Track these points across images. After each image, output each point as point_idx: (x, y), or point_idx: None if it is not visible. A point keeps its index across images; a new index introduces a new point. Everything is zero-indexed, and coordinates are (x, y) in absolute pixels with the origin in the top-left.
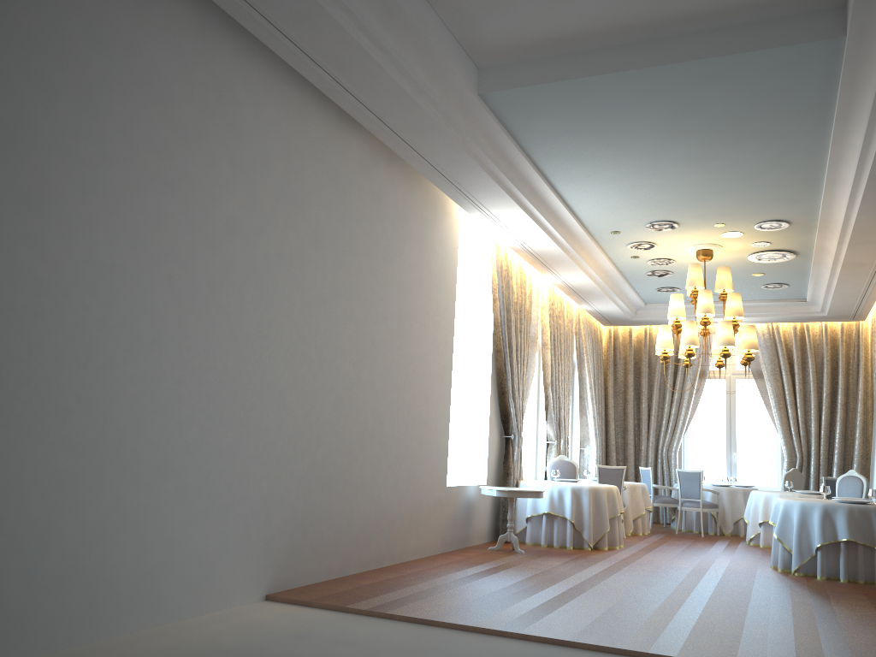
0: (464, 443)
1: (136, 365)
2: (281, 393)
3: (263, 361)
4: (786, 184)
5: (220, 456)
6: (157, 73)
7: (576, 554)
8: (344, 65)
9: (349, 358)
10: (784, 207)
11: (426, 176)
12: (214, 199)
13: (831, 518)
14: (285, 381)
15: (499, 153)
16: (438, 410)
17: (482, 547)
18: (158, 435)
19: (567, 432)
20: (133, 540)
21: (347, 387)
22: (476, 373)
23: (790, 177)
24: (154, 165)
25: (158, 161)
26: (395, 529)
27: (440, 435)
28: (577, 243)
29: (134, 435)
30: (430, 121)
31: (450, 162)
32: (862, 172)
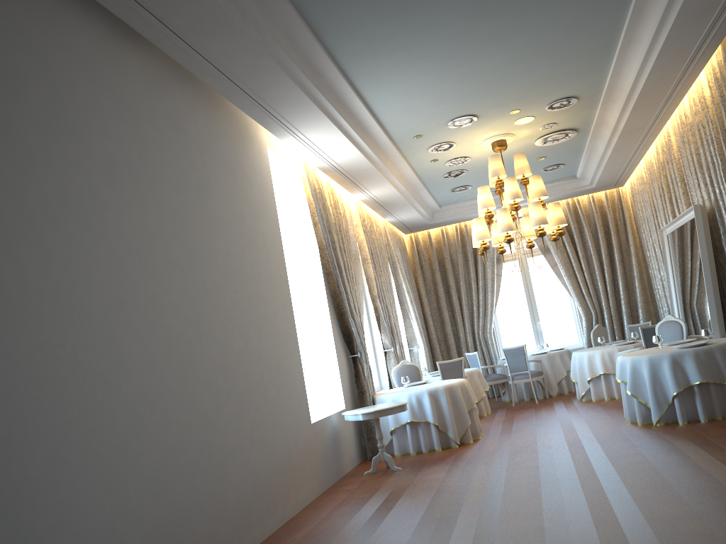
0: (314, 372)
1: None
2: (106, 378)
3: (70, 343)
4: (583, 54)
5: (32, 488)
6: None
7: (450, 457)
8: None
9: (182, 313)
10: (576, 81)
11: (226, 96)
12: None
13: (680, 365)
14: (107, 361)
15: (302, 57)
16: (287, 347)
17: (357, 474)
18: None
19: (400, 337)
20: None
21: (187, 347)
22: (311, 300)
23: (588, 45)
24: None
25: None
26: (273, 488)
27: (294, 372)
28: (382, 154)
29: None
30: (223, 16)
31: (251, 73)
32: (664, 23)
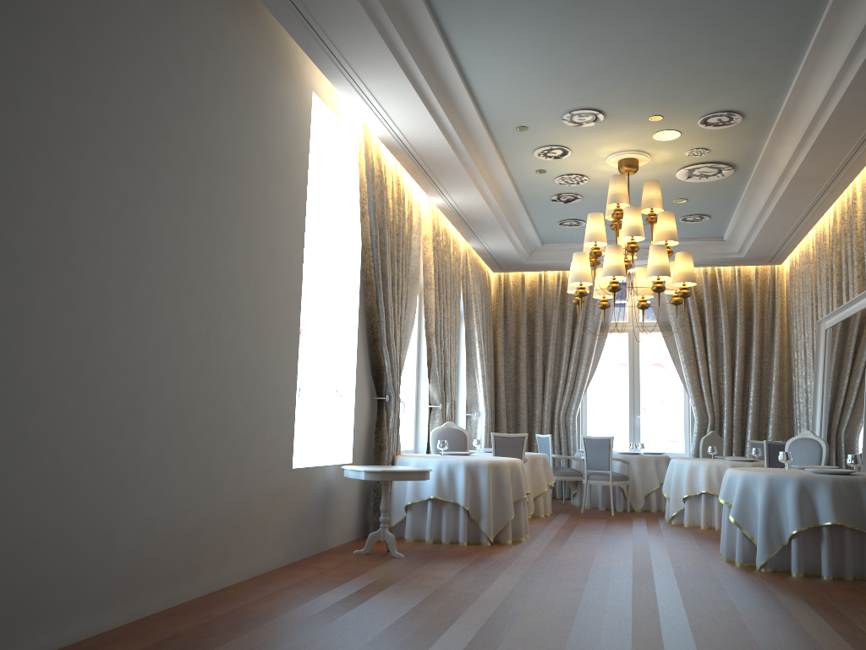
0: (321, 408)
1: None
2: None
3: None
4: (761, 43)
5: None
6: None
7: (473, 555)
8: None
9: (106, 257)
10: (744, 88)
11: None
12: None
13: (809, 495)
14: None
15: None
16: (279, 357)
17: (345, 551)
18: None
19: (454, 394)
20: None
21: (102, 307)
22: (338, 313)
23: (770, 29)
24: None
25: None
26: (203, 540)
27: (281, 394)
28: (471, 144)
29: None
30: None
31: None
32: None
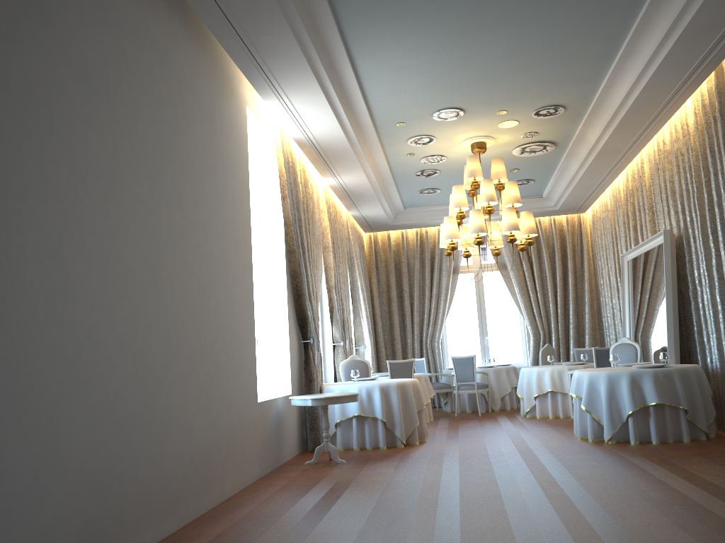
0: (262, 353)
1: None
2: (49, 301)
3: (14, 251)
4: (582, 58)
5: None
6: None
7: (396, 455)
8: None
9: (142, 252)
10: (568, 89)
11: (215, 34)
12: None
13: (638, 385)
14: (53, 284)
15: (304, 5)
16: (243, 317)
17: (297, 463)
18: None
19: (351, 332)
20: None
21: (143, 291)
22: (269, 277)
23: (589, 49)
24: None
25: None
26: (212, 463)
27: (247, 345)
28: (361, 137)
29: None
30: None
31: (248, 11)
32: (670, 35)
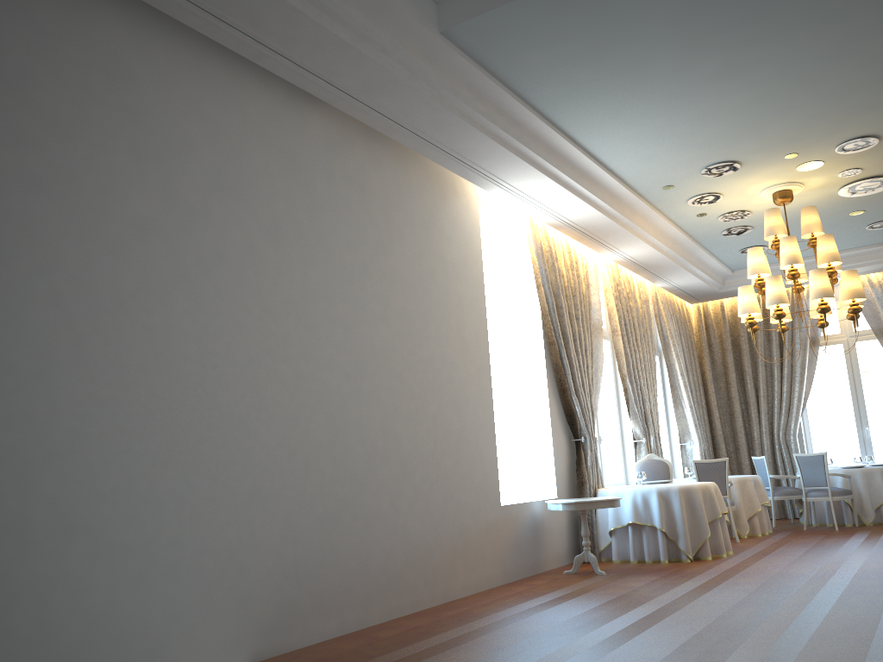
0: (526, 453)
1: (12, 404)
2: (243, 419)
3: (210, 383)
4: (861, 84)
5: (158, 503)
6: (7, 53)
7: (669, 569)
8: (256, 17)
9: (339, 368)
10: (866, 117)
11: (416, 150)
12: (112, 197)
13: None
14: (247, 405)
15: (492, 107)
16: (477, 418)
17: (557, 572)
18: (57, 487)
19: (657, 427)
20: (30, 621)
21: (341, 403)
22: (529, 372)
23: (863, 73)
24: (13, 161)
25: (20, 156)
26: (433, 563)
27: (483, 446)
28: (626, 208)
29: (19, 491)
30: (389, 76)
31: (435, 127)
32: None
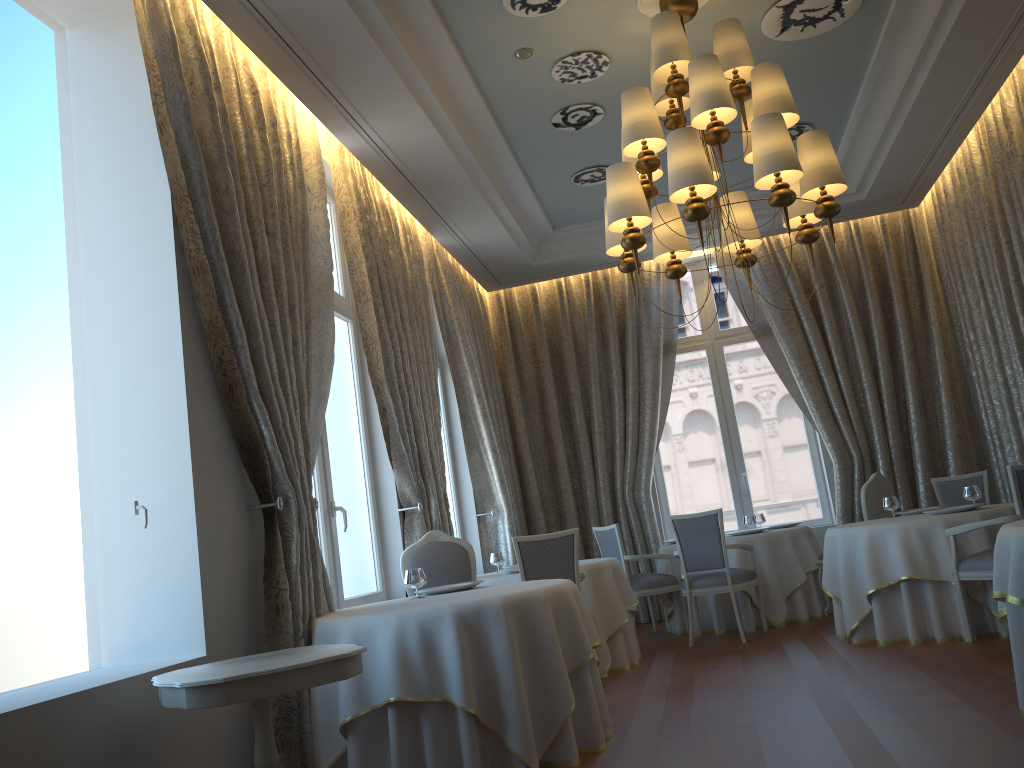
0: (129, 547)
1: None
2: None
3: None
4: None
5: None
6: None
7: None
8: None
9: None
10: None
11: None
12: None
13: None
14: None
15: None
16: None
17: None
18: None
19: (442, 482)
20: None
21: None
22: (140, 341)
23: None
24: None
25: None
26: None
27: None
28: None
29: None
30: None
31: None
32: None
